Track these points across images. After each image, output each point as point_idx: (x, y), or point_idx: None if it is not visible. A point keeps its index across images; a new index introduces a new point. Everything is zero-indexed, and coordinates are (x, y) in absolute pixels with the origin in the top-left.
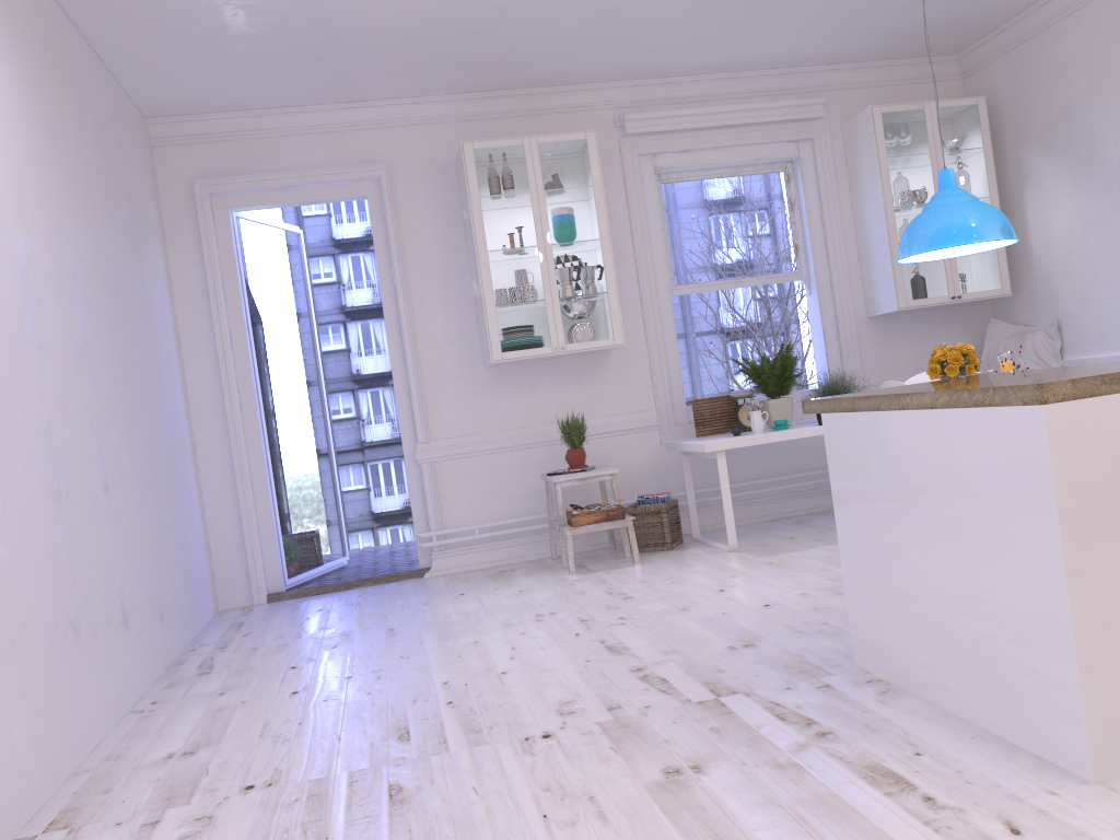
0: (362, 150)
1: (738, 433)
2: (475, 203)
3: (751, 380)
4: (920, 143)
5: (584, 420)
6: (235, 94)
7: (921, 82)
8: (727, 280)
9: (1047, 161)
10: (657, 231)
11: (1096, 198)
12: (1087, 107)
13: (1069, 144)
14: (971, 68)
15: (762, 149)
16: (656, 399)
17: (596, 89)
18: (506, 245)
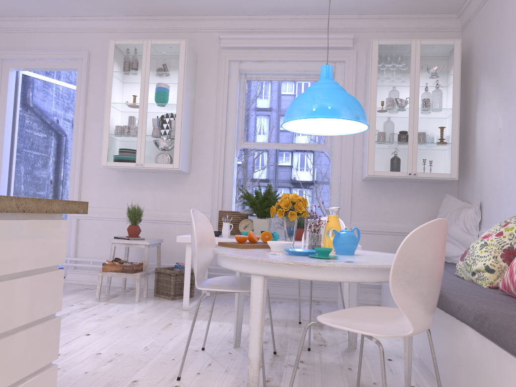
0: (77, 43)
1: (216, 235)
2: (109, 75)
3: (244, 203)
4: (404, 67)
5: (166, 211)
6: (3, 5)
7: (429, 31)
8: (277, 143)
9: (488, 85)
10: (234, 107)
11: (506, 112)
12: (509, 43)
13: (498, 72)
14: (465, 23)
15: (311, 64)
16: (211, 207)
17: (209, 19)
18: (122, 100)
